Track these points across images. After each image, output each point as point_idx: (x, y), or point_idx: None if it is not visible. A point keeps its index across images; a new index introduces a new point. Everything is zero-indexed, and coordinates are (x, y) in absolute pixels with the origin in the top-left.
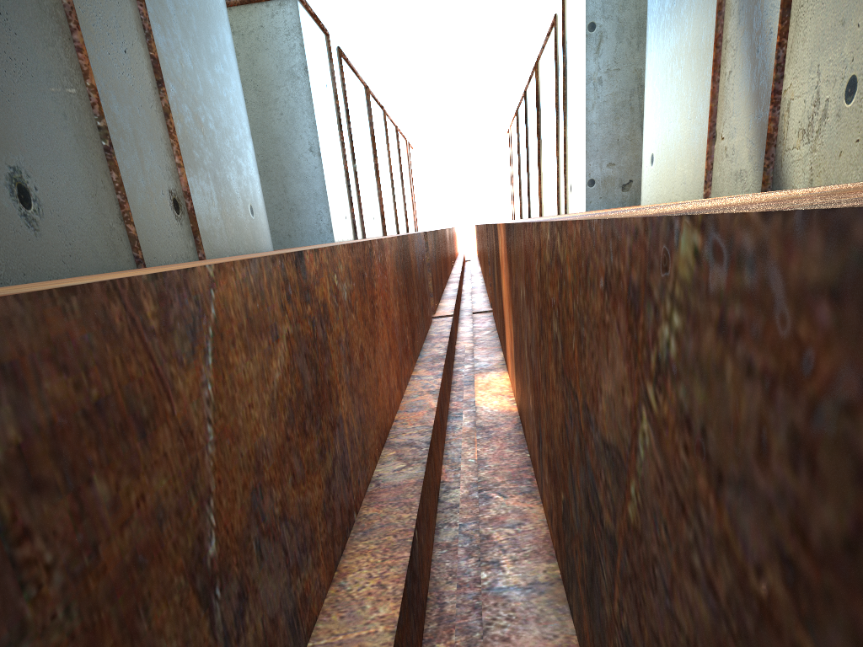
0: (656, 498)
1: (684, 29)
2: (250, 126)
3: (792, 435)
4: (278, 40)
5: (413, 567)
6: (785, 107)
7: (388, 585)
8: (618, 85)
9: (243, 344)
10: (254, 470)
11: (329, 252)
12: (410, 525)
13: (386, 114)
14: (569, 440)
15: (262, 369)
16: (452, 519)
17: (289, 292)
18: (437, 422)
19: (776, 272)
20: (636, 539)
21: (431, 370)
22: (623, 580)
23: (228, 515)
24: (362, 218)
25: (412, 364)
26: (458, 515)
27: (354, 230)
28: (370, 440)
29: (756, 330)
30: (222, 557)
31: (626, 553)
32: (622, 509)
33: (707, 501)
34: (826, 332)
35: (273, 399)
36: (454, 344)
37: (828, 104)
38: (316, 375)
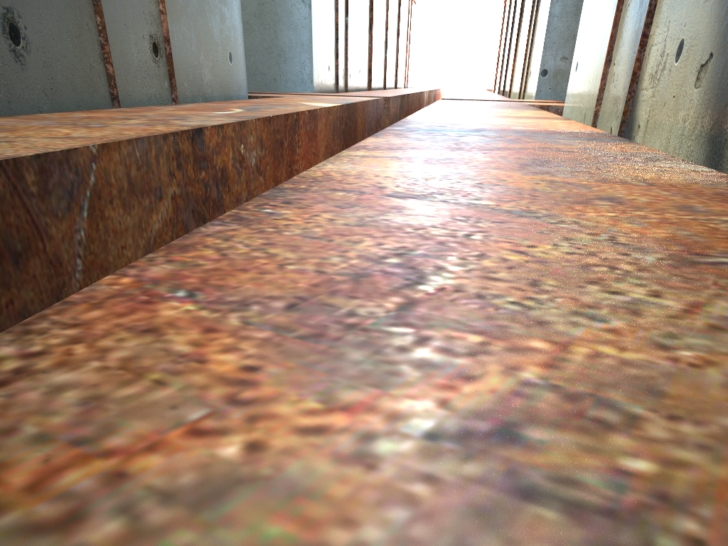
0: None
1: None
2: None
3: None
4: None
5: None
6: (647, 51)
7: None
8: None
9: (122, 202)
10: None
11: (237, 126)
12: None
13: None
14: None
15: (140, 221)
16: None
17: (180, 162)
18: None
19: None
20: None
21: None
22: None
23: None
24: (347, 71)
25: None
26: None
27: (336, 82)
28: None
29: None
30: None
31: None
32: None
33: None
34: None
35: (149, 244)
36: None
37: (667, 58)
38: None
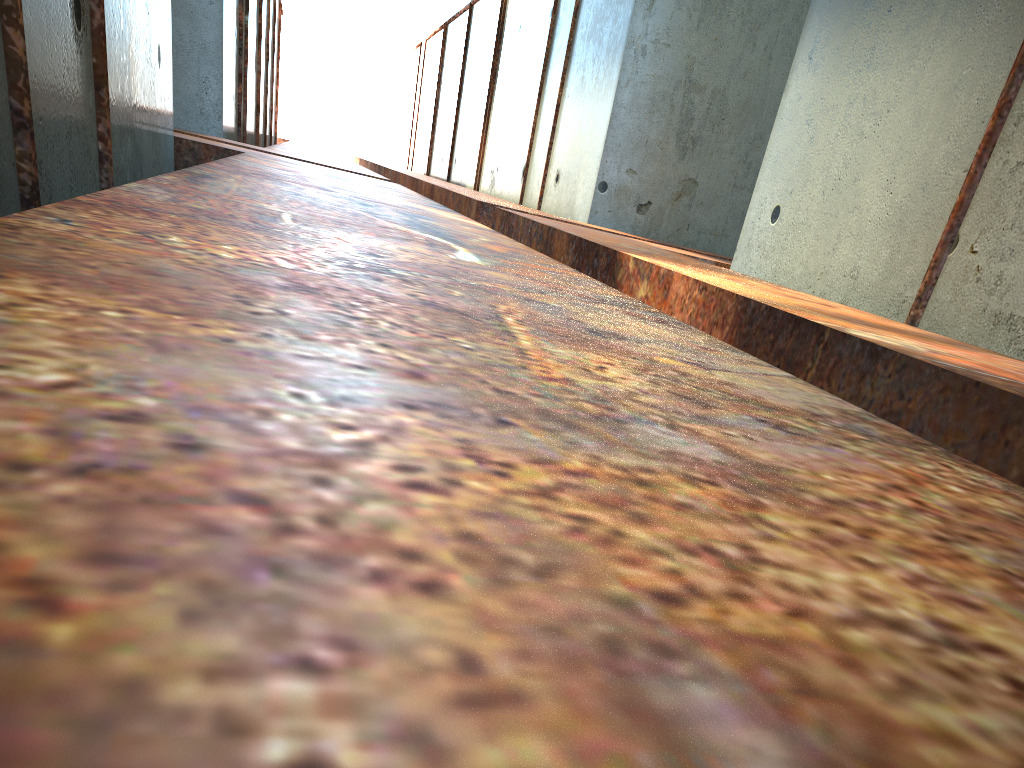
0: None
1: (909, 57)
2: None
3: None
4: None
5: None
6: None
7: None
8: (663, 67)
9: None
10: None
11: None
12: None
13: None
14: None
15: None
16: None
17: None
18: None
19: None
20: None
21: None
22: None
23: None
24: (246, 106)
25: None
26: None
27: (237, 122)
28: None
29: None
30: None
31: None
32: None
33: None
34: None
35: None
36: None
37: None
38: None
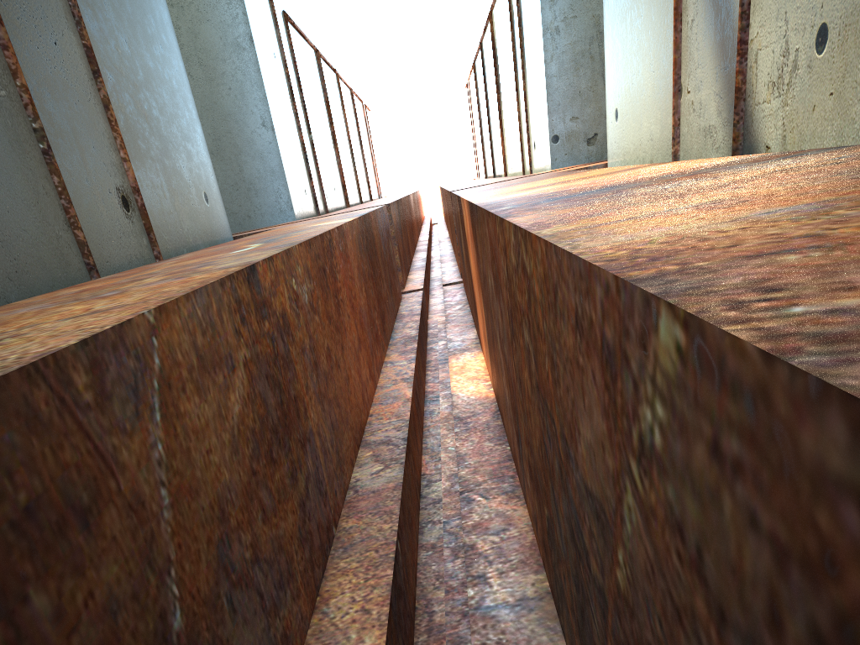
0: (648, 585)
1: None
2: (199, 104)
3: (814, 632)
4: (220, 10)
5: (397, 583)
6: (752, 58)
7: (372, 609)
8: (576, 33)
9: (195, 386)
10: (218, 520)
11: (284, 256)
12: (392, 537)
13: (339, 78)
14: (549, 460)
15: (219, 407)
16: (435, 516)
17: (243, 314)
18: (414, 412)
19: (784, 431)
20: (628, 611)
21: (403, 354)
22: (616, 641)
23: (193, 578)
24: (323, 191)
25: (384, 349)
26: (441, 511)
27: (315, 204)
28: (345, 444)
29: (760, 482)
30: (190, 626)
31: (618, 617)
32: (610, 569)
33: (708, 630)
34: (856, 543)
35: (234, 436)
36: (426, 319)
37: (798, 54)
38: (280, 394)
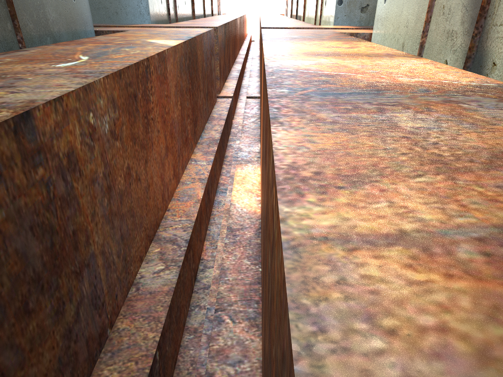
0: None
1: None
2: None
3: None
4: None
5: None
6: None
7: None
8: None
9: None
10: None
11: (81, 93)
12: (152, 349)
13: None
14: None
15: None
16: (202, 301)
17: None
18: (202, 210)
19: None
20: None
21: (205, 154)
22: None
23: None
24: (175, 3)
25: (192, 148)
26: (207, 297)
27: (168, 13)
28: (135, 247)
29: None
30: None
31: None
32: None
33: None
34: None
35: None
36: (231, 120)
37: None
38: (51, 237)
